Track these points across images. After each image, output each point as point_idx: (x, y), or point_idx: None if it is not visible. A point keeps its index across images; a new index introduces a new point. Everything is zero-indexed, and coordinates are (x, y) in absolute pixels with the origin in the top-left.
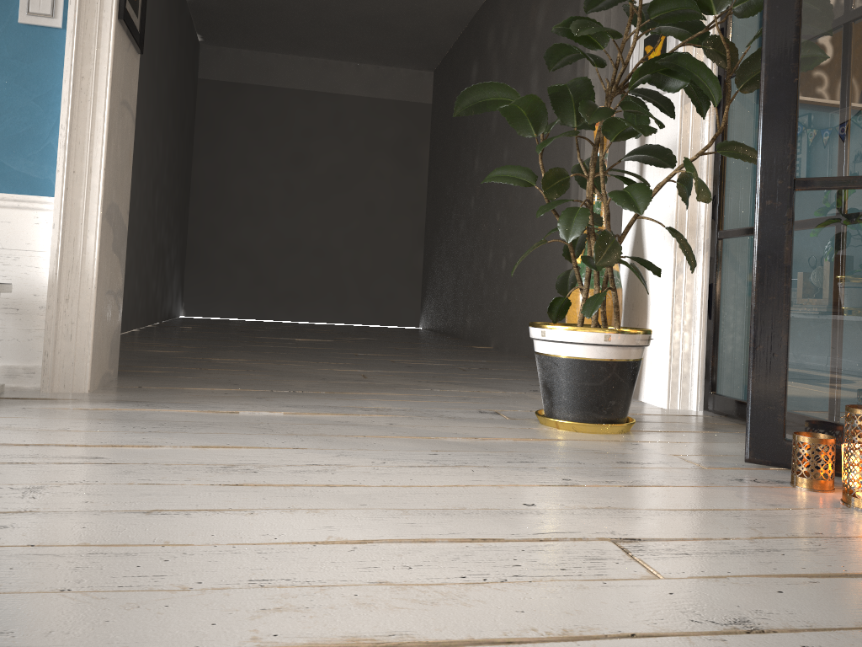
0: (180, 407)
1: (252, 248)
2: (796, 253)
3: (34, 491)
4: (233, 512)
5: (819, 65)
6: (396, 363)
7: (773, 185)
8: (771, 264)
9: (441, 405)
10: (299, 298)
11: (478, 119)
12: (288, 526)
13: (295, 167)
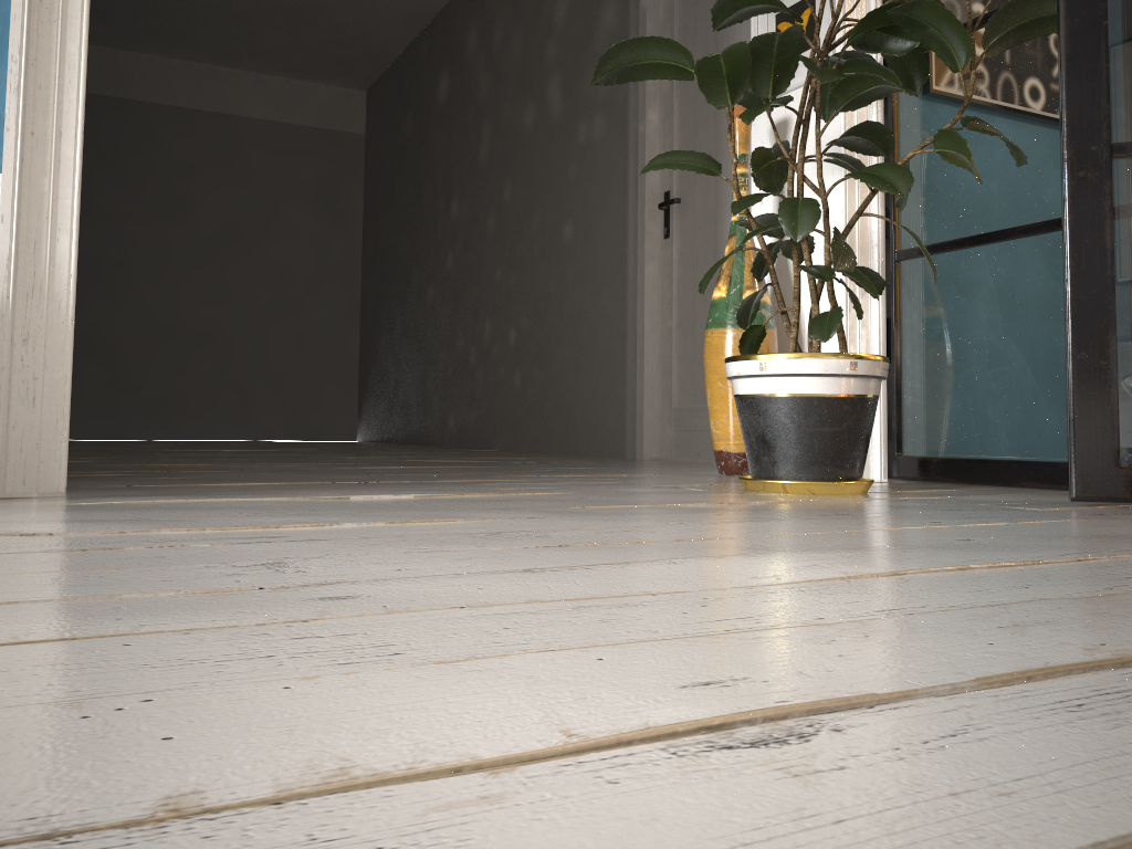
0: (253, 496)
1: (106, 334)
2: (1118, 236)
3: (282, 566)
4: (646, 563)
5: (1131, 6)
6: (423, 462)
7: (1085, 152)
8: (1090, 250)
9: (592, 485)
10: (180, 406)
11: (454, 148)
12: (757, 569)
13: (169, 216)
